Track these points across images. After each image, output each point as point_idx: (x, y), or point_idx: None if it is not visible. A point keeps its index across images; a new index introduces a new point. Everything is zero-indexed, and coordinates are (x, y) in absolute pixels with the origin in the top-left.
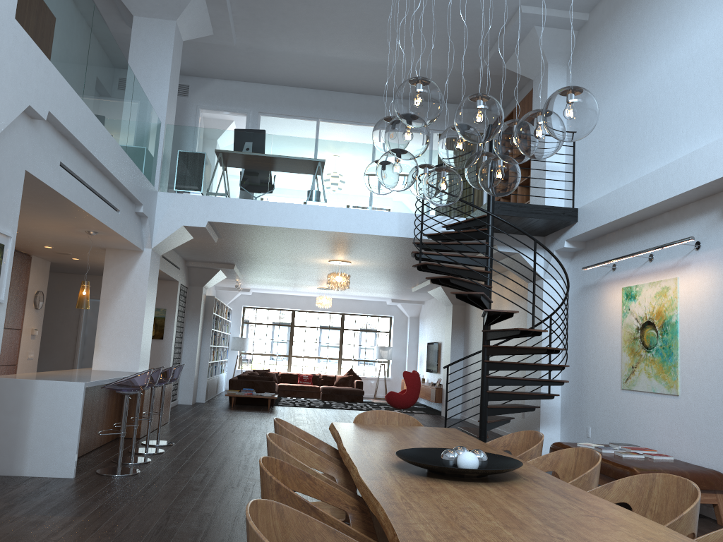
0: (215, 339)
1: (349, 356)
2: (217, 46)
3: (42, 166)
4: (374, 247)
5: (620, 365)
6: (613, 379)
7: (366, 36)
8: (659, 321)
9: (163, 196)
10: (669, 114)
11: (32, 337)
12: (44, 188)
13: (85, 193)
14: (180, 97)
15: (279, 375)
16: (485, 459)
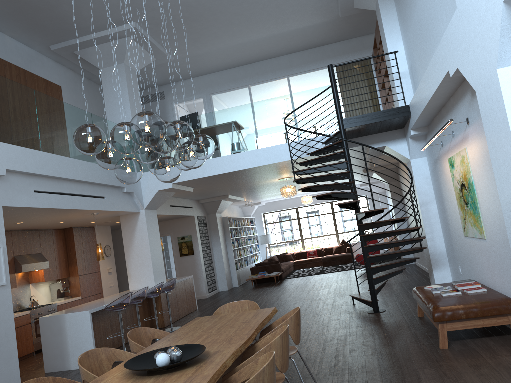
0: (239, 243)
1: (342, 230)
2: (164, 64)
3: (18, 198)
4: (291, 166)
5: (460, 218)
6: (460, 229)
7: (247, 24)
8: (466, 182)
9: (143, 175)
10: (435, 20)
11: (109, 273)
12: (28, 208)
13: (66, 199)
14: (160, 100)
15: (295, 254)
16: (176, 355)
